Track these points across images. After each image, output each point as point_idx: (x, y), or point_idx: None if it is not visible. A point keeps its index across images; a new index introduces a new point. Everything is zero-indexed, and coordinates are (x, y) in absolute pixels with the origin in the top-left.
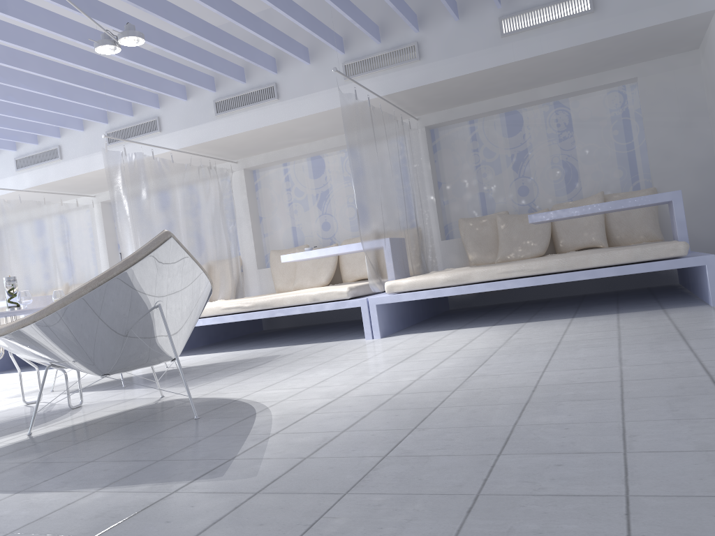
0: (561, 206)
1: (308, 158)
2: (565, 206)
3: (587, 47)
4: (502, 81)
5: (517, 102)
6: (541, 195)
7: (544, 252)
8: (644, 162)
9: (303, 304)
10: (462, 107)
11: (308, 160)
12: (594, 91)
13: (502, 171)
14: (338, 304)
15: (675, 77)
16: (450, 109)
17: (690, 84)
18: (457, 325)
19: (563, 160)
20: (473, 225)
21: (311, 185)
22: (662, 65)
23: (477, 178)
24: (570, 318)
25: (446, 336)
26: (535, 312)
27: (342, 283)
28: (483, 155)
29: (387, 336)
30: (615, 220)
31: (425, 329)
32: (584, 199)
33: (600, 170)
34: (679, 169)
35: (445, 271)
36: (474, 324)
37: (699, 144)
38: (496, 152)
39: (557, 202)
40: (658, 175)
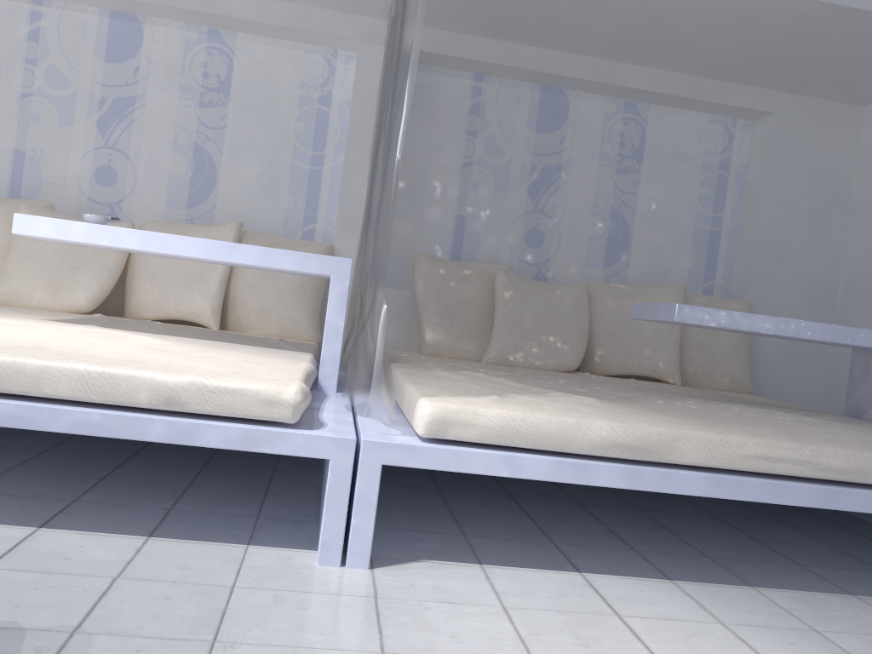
0: (607, 289)
1: (106, 10)
2: (614, 290)
3: (816, 16)
4: (614, 16)
5: (583, 74)
6: (562, 256)
7: (577, 367)
8: (729, 255)
9: (116, 404)
10: (483, 41)
11: (102, 15)
12: (691, 110)
13: (508, 189)
14: (256, 437)
15: (823, 136)
16: (460, 36)
17: (839, 157)
18: (528, 538)
19: (614, 208)
20: (445, 273)
21: (93, 74)
22: (811, 110)
23: (461, 186)
24: (852, 596)
25: (628, 626)
26: (644, 515)
27: (119, 313)
28: (483, 147)
29: (375, 558)
30: (694, 341)
31: (446, 532)
32: (647, 287)
33: (664, 245)
34: (789, 283)
35: (534, 394)
36: (574, 544)
37: (826, 255)
38: (507, 151)
39: (585, 276)
40: (759, 284)
